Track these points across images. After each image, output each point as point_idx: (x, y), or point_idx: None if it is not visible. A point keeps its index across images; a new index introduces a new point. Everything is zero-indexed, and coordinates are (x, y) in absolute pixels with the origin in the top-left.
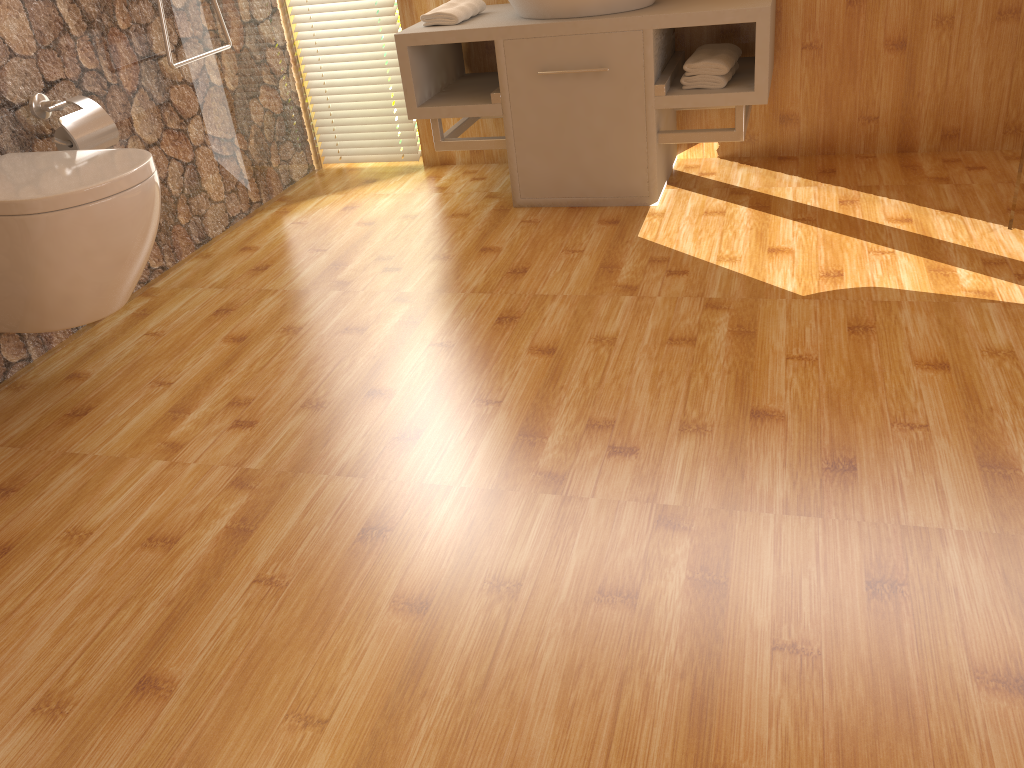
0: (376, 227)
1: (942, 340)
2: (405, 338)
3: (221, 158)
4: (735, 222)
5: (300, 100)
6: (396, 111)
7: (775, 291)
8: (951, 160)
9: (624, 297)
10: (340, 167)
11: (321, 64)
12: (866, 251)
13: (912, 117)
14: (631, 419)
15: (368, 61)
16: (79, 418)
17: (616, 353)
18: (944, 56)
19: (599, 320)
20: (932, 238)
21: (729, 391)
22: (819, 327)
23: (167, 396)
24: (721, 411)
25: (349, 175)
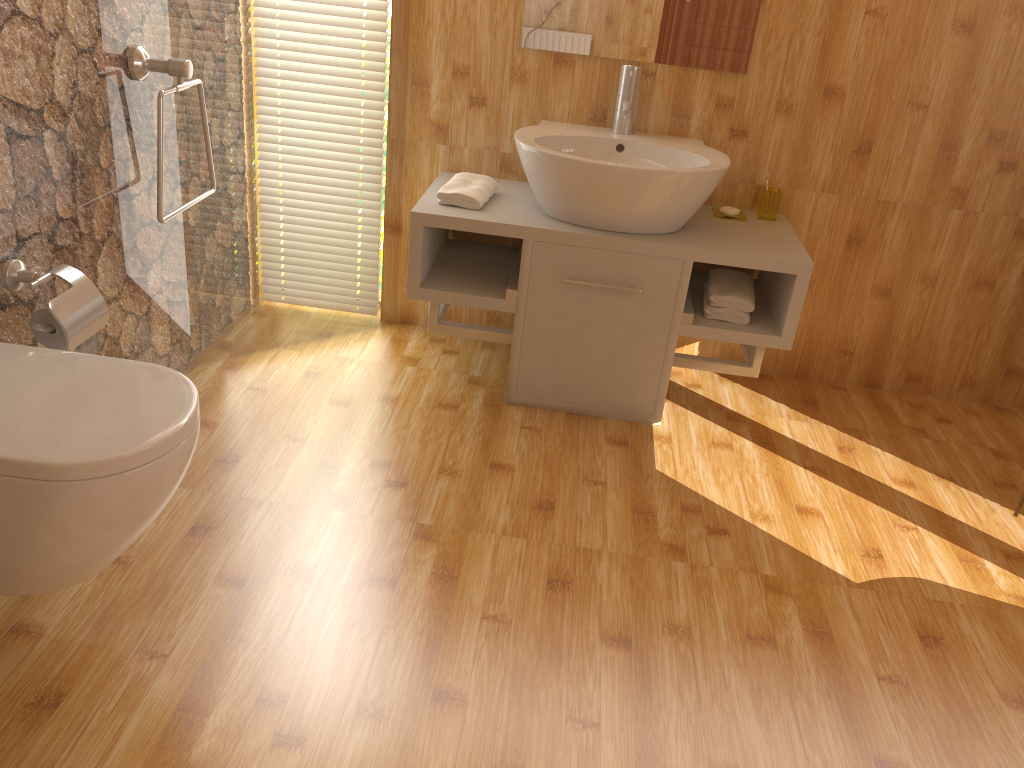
0: (355, 411)
1: (1013, 665)
2: (449, 603)
3: (175, 308)
4: (748, 462)
5: (251, 232)
6: (360, 261)
7: (827, 572)
8: (917, 405)
9: (675, 563)
10: (281, 306)
11: (281, 197)
12: (891, 524)
13: (883, 358)
14: (754, 765)
15: (338, 204)
16: (49, 713)
17: (699, 653)
18: (922, 310)
19: (662, 597)
20: (944, 513)
21: (840, 726)
22: (891, 633)
23: (167, 680)
24: (844, 759)
25: (296, 321)
